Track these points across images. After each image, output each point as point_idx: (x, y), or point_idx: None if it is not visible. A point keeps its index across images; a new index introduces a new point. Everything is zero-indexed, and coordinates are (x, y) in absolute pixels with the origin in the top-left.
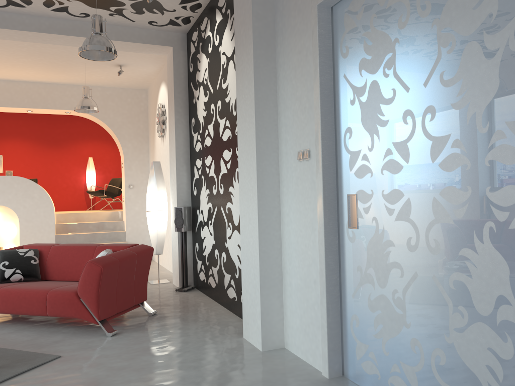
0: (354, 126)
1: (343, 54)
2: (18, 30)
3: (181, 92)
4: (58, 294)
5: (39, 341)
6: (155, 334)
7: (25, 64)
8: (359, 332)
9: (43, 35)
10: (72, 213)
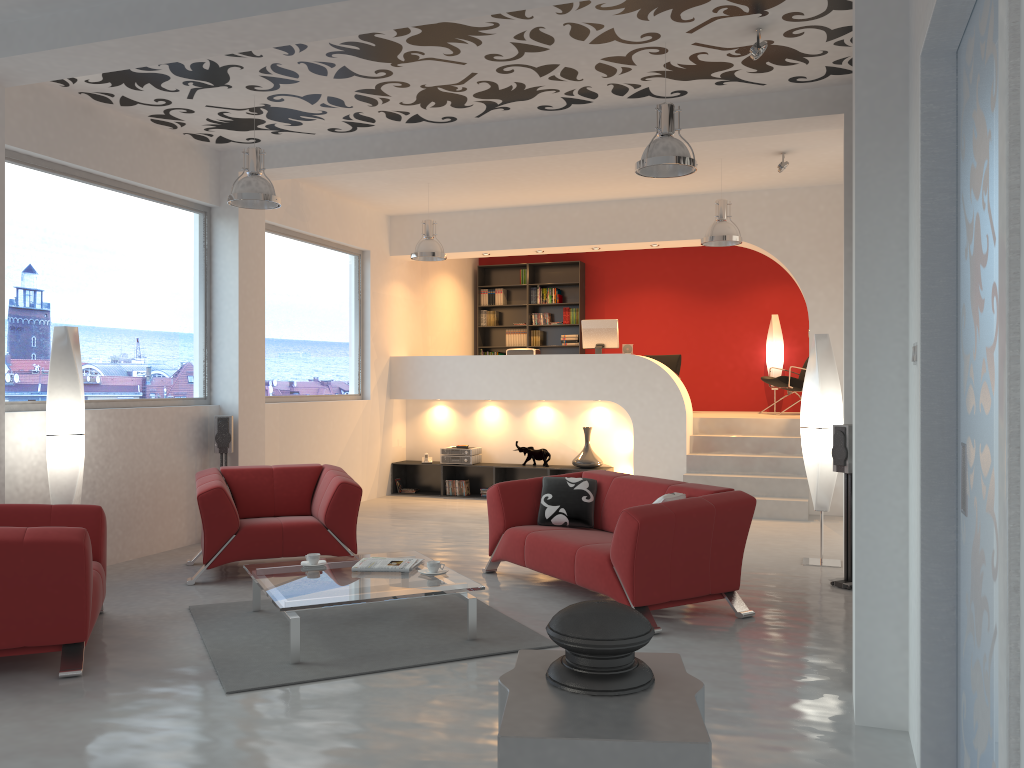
0: (966, 303)
1: (962, 151)
2: (587, 138)
3: None
4: (587, 553)
5: None
6: (712, 649)
7: (633, 175)
8: (965, 730)
9: (622, 138)
10: (719, 418)
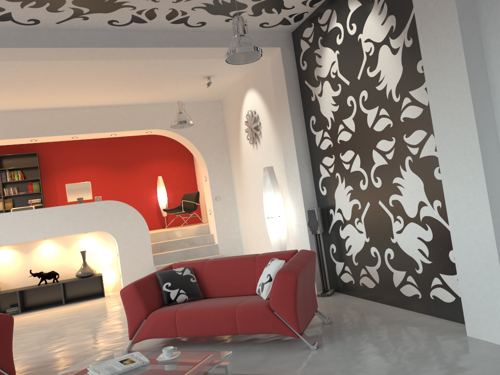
0: None
1: None
2: (138, 48)
3: (293, 92)
4: (247, 310)
5: (243, 361)
6: (362, 343)
7: (116, 87)
8: None
9: (159, 50)
10: (162, 231)
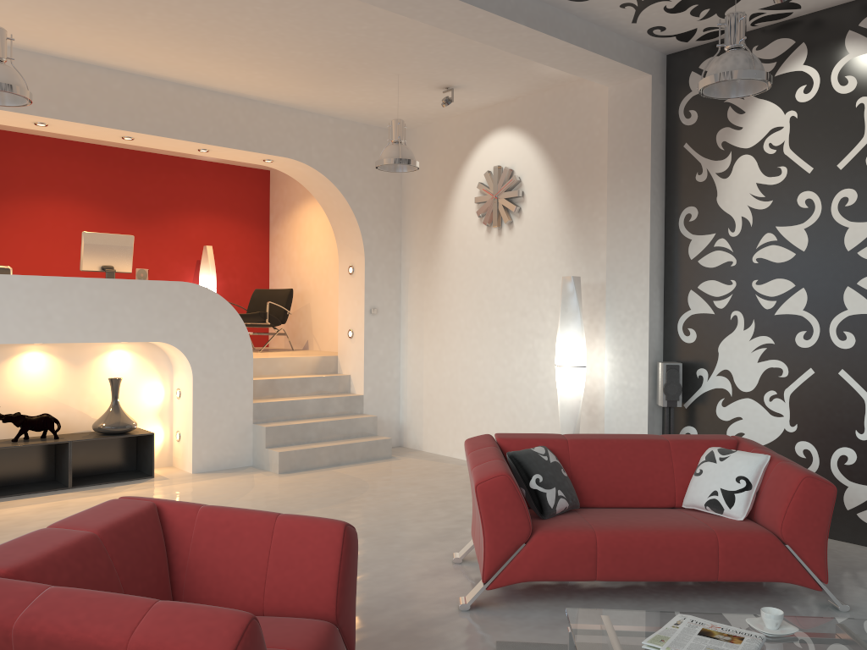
0: None
1: None
2: (474, 7)
3: (657, 158)
4: (742, 538)
5: None
6: None
7: (281, 61)
8: None
9: (496, 22)
10: (257, 358)
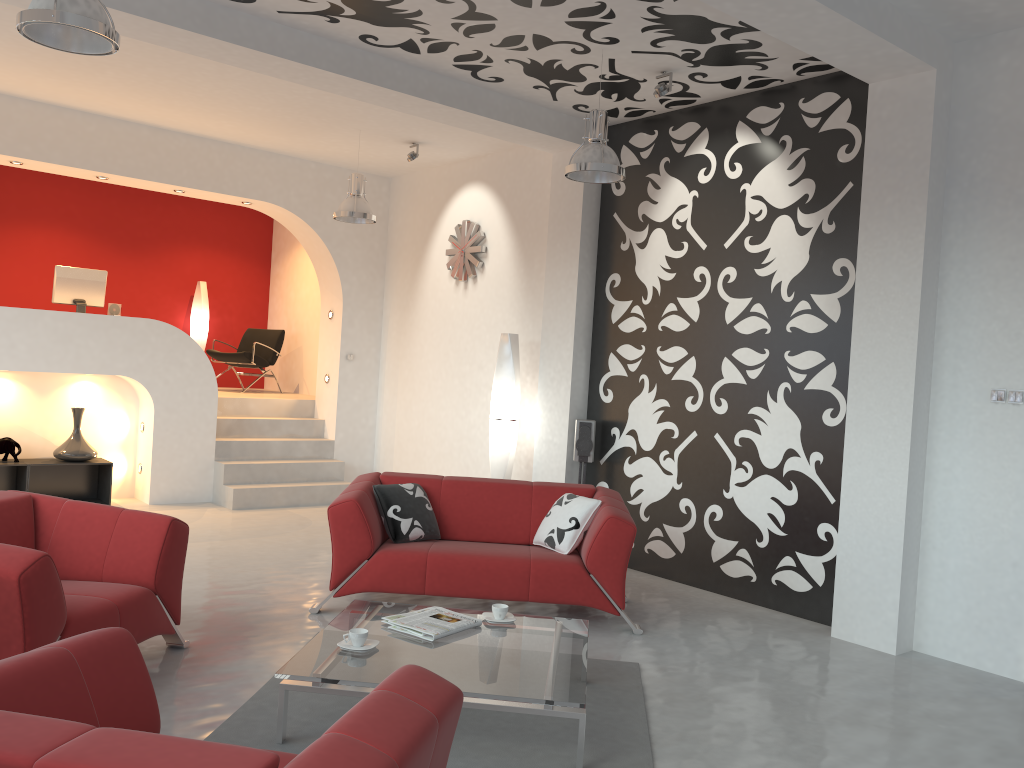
0: None
1: None
2: (385, 88)
3: (590, 225)
4: (551, 566)
5: None
6: (699, 632)
7: (244, 114)
8: None
9: (411, 100)
10: (229, 398)
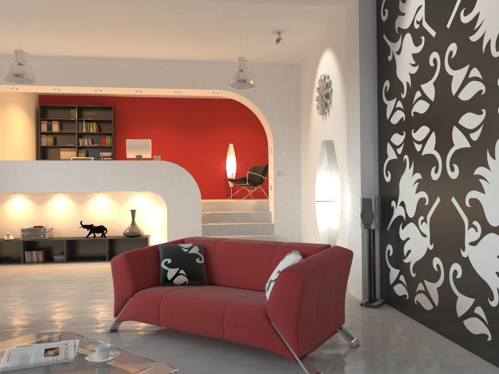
0: None
1: None
2: None
3: (367, 50)
4: (239, 311)
5: None
6: None
7: (178, 37)
8: None
9: None
10: (217, 201)
